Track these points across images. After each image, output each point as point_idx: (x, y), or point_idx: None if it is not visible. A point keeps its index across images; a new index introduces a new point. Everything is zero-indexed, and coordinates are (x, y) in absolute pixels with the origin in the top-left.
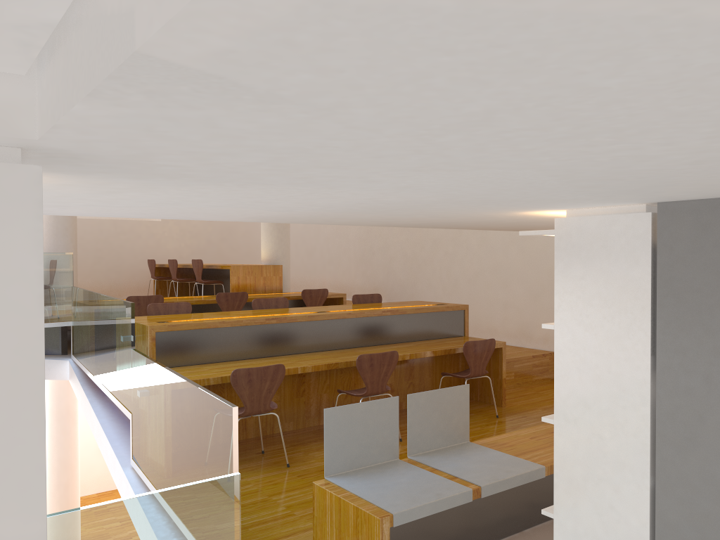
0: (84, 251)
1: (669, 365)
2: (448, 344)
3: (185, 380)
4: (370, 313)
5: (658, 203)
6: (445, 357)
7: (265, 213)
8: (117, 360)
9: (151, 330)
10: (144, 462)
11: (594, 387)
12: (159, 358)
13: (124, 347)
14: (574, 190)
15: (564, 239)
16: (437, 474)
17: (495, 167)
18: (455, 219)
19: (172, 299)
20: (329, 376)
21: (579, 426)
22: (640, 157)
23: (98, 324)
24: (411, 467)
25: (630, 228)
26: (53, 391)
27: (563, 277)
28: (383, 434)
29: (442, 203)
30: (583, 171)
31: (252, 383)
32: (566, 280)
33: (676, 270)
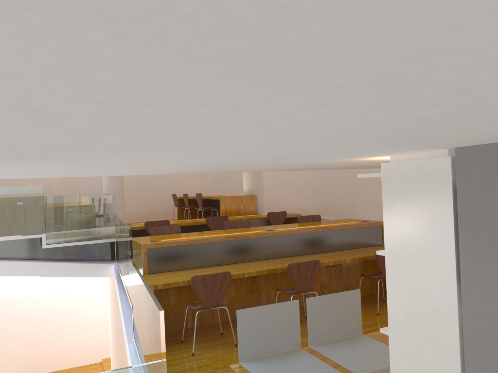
0: (133, 190)
1: (471, 292)
2: (366, 252)
3: (145, 286)
4: (306, 230)
5: (455, 148)
6: (367, 261)
7: (161, 170)
8: (127, 267)
9: (143, 247)
10: (137, 340)
11: (415, 307)
12: (150, 267)
13: (128, 259)
14: (348, 146)
15: (388, 180)
16: (325, 363)
17: (210, 138)
18: (321, 165)
19: (178, 221)
20: (275, 277)
21: (406, 339)
22: (313, 122)
23: (121, 241)
24: (308, 355)
25: (435, 171)
26: (111, 283)
27: (389, 212)
28: (287, 328)
29: (269, 158)
30: (303, 135)
31: (206, 285)
32: (391, 215)
33: (472, 207)
